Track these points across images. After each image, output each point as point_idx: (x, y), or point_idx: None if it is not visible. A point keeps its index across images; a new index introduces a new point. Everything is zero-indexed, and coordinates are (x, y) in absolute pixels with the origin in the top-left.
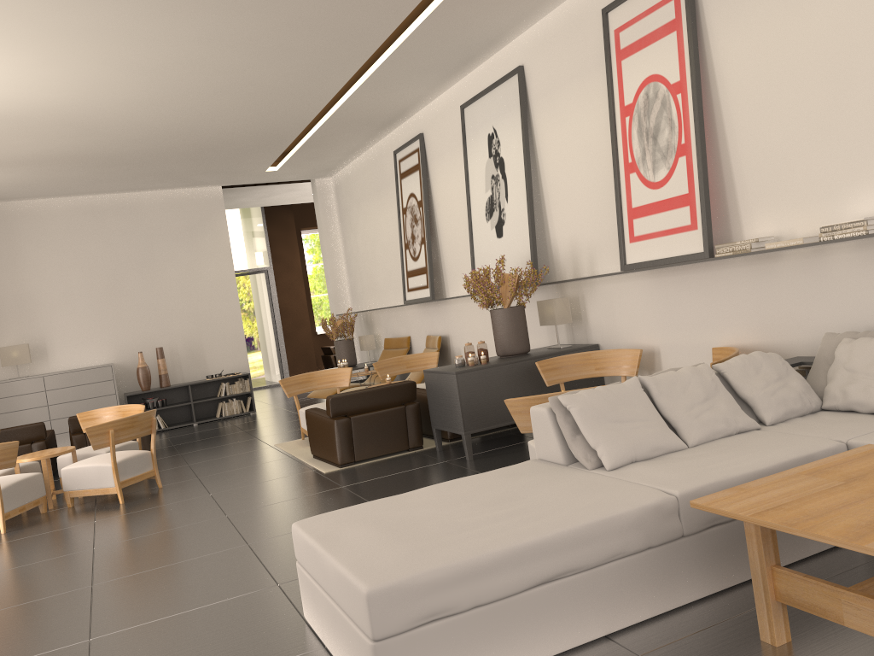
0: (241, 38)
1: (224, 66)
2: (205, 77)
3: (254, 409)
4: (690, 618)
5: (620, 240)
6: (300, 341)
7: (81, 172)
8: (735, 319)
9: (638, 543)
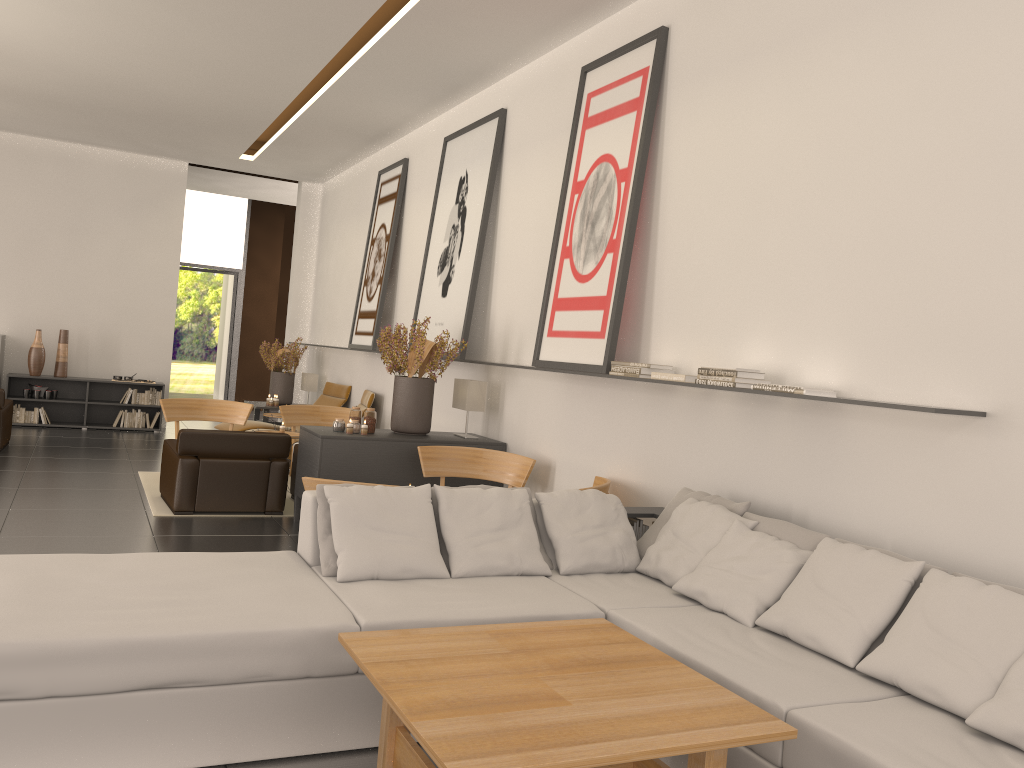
0: None
1: (157, 24)
2: (137, 31)
3: (160, 427)
4: (331, 767)
5: (539, 331)
6: (256, 363)
7: (9, 106)
8: (624, 449)
9: (293, 669)
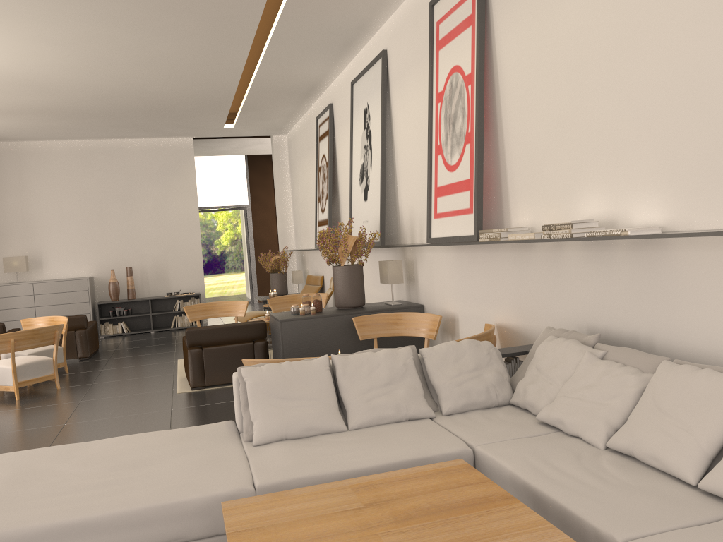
0: (125, 19)
1: (126, 41)
2: (116, 50)
3: (202, 324)
4: None
5: (428, 215)
6: None
7: (64, 122)
8: (504, 299)
9: (202, 530)
